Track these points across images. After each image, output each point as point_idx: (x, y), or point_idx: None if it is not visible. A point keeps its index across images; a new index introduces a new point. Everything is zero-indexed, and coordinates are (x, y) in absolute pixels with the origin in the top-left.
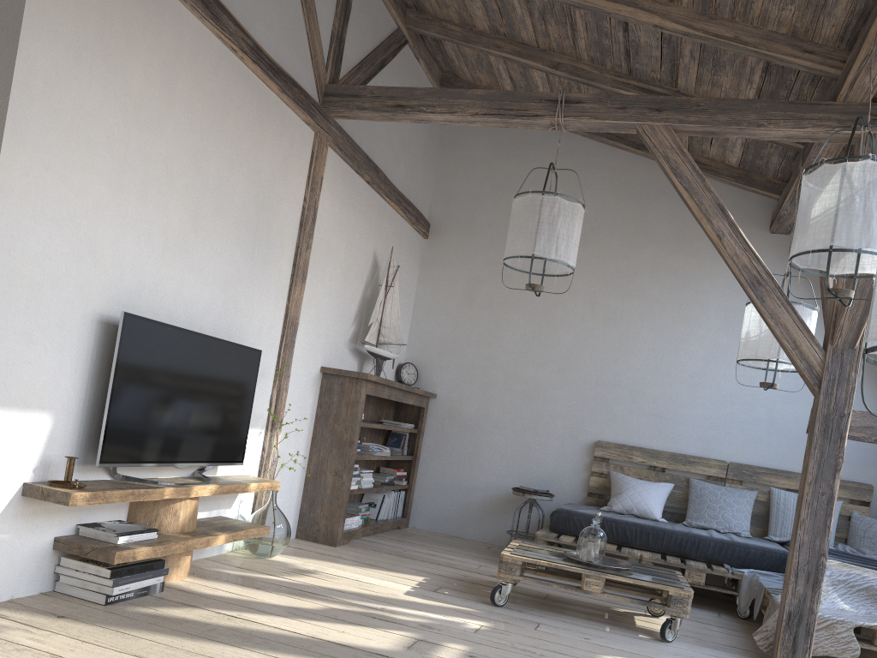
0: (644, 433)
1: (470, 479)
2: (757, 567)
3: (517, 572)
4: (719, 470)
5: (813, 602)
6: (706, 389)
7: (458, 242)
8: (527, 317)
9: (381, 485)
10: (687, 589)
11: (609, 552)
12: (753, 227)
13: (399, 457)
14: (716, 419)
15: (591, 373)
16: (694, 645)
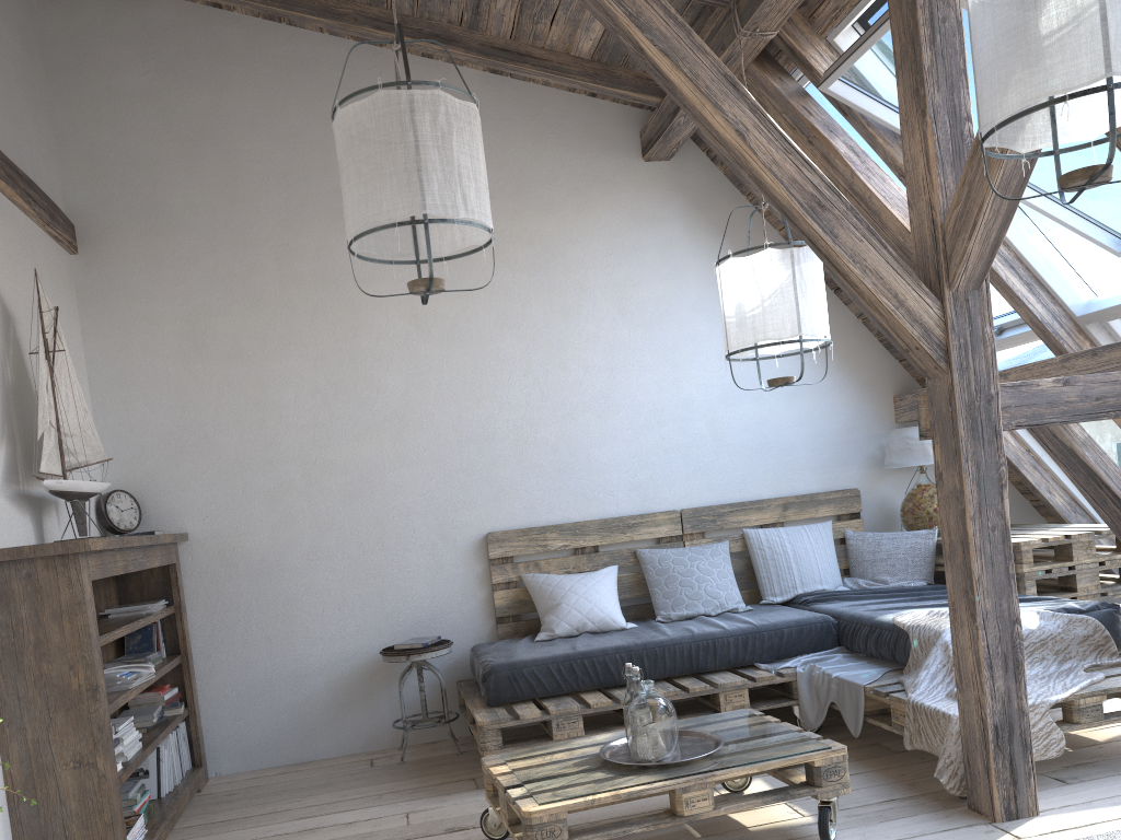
0: (552, 501)
1: (296, 659)
2: (798, 652)
3: (565, 834)
4: (672, 526)
5: (1021, 698)
6: (620, 412)
7: (143, 251)
8: (314, 360)
9: (150, 733)
10: (836, 747)
11: (604, 709)
12: (619, 156)
13: (165, 668)
14: (646, 453)
15: (446, 429)
16: (860, 828)
